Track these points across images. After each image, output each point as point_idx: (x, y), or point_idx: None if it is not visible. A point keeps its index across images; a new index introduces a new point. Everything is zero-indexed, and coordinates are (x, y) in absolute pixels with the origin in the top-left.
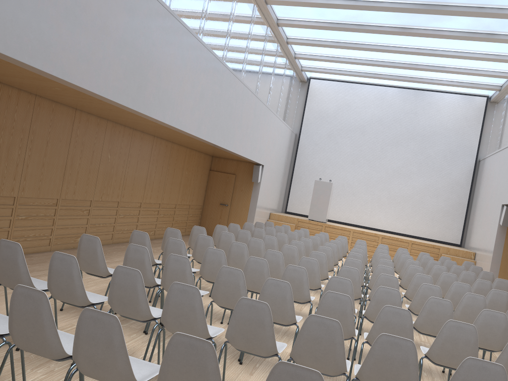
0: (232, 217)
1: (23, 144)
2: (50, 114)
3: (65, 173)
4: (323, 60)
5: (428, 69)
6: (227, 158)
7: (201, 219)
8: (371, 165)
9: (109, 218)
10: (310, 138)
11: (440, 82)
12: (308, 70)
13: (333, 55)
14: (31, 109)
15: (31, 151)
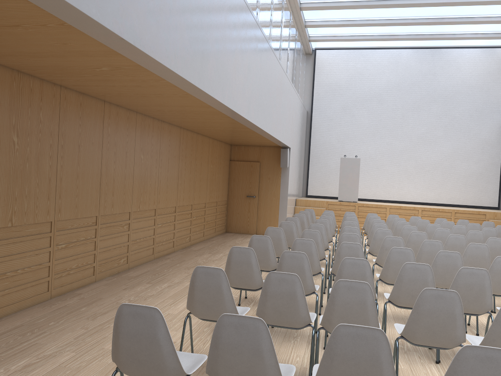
0: (262, 208)
1: (53, 151)
2: (78, 110)
3: (101, 183)
4: (337, 26)
5: (455, 21)
6: (248, 145)
7: (227, 215)
8: (393, 135)
9: (149, 229)
10: (324, 114)
11: (463, 36)
12: (316, 39)
13: (348, 18)
14: (57, 105)
15: (63, 159)
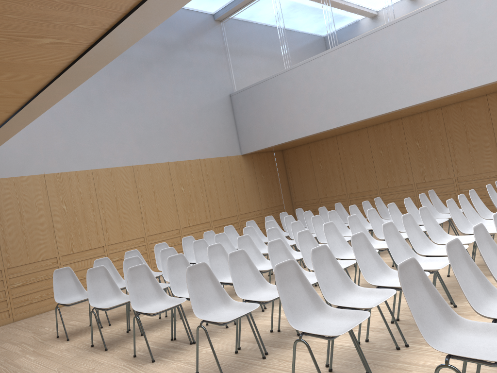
0: None
1: None
2: None
3: None
4: None
5: None
6: None
7: None
8: None
9: None
10: None
11: None
12: None
13: None
14: None
15: None
